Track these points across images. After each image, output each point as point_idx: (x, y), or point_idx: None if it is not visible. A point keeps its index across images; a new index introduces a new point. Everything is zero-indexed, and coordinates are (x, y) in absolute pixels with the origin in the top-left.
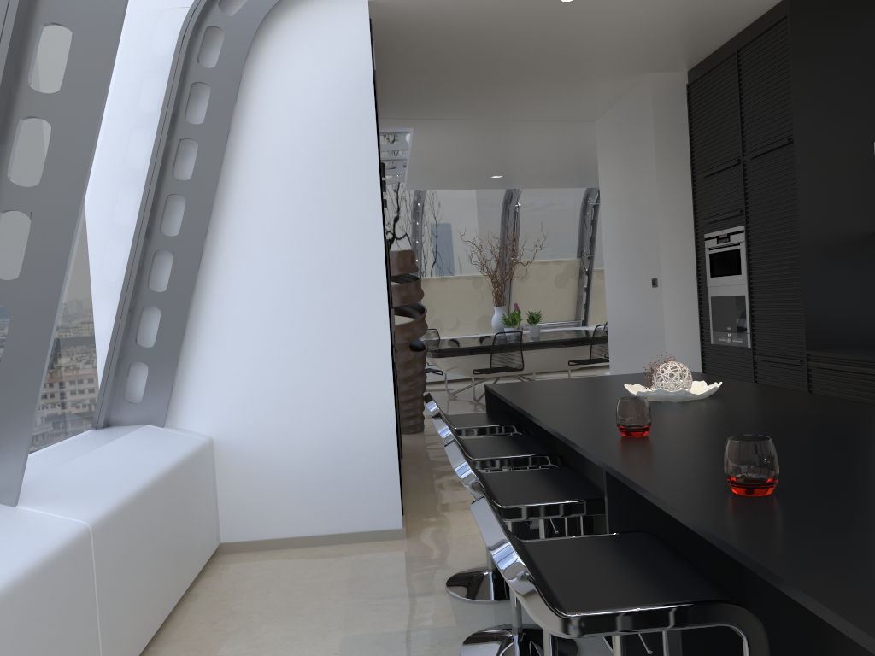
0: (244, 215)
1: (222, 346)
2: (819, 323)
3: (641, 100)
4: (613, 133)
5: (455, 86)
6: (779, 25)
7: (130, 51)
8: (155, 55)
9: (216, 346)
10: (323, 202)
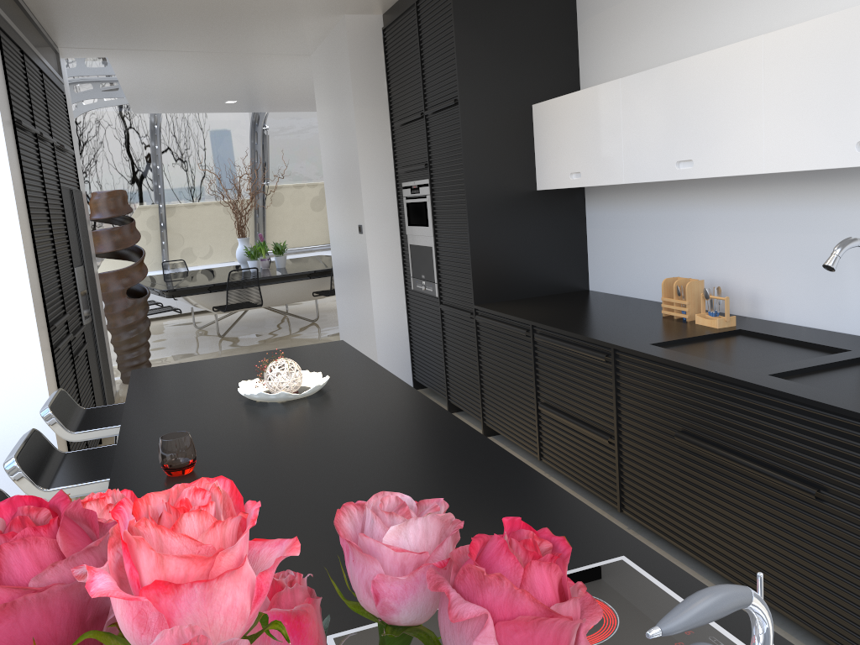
0: None
1: None
2: (486, 278)
3: (340, 41)
4: (324, 71)
5: (133, 20)
6: None
7: None
8: None
9: None
10: None
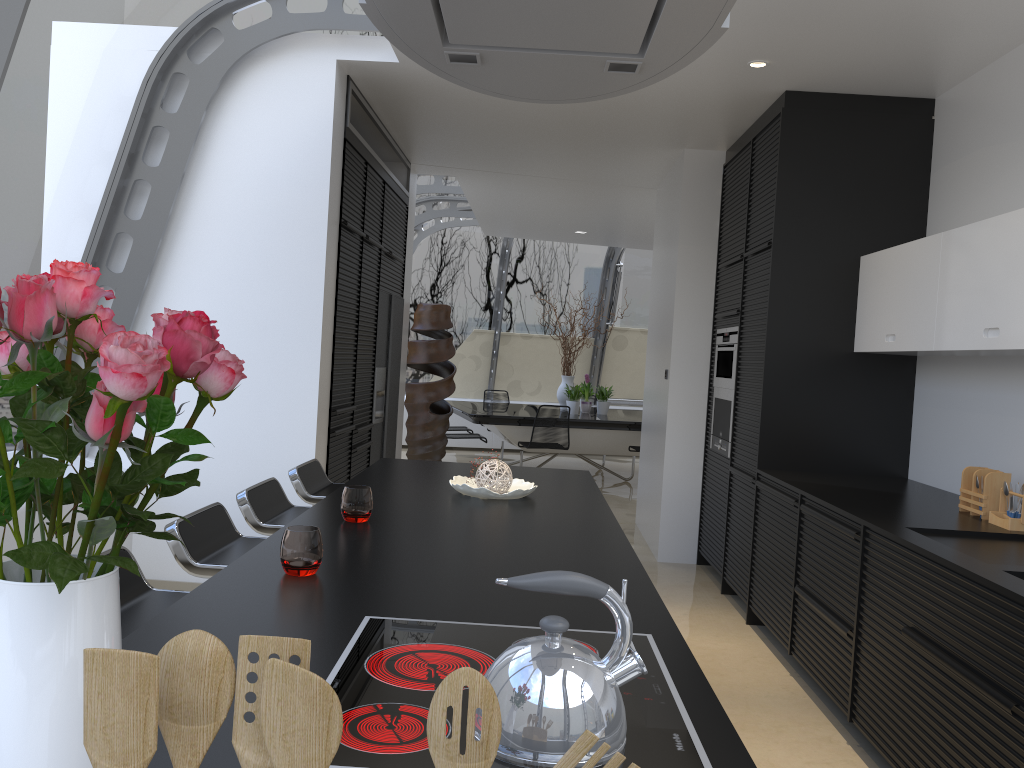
0: (191, 260)
1: None
2: (776, 441)
3: (678, 175)
4: (663, 205)
5: (475, 142)
6: (776, 120)
7: (66, 100)
8: (105, 101)
9: None
10: (268, 255)
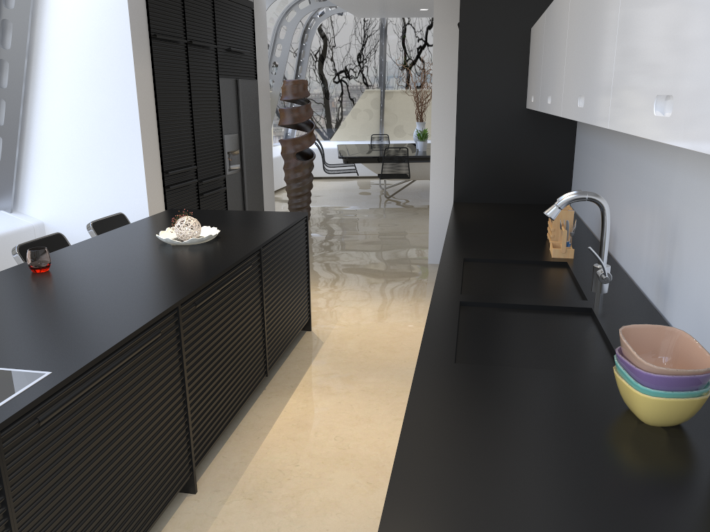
0: (50, 75)
1: (44, 163)
2: (467, 181)
3: None
4: None
5: None
6: None
7: None
8: None
9: (41, 163)
10: (97, 67)
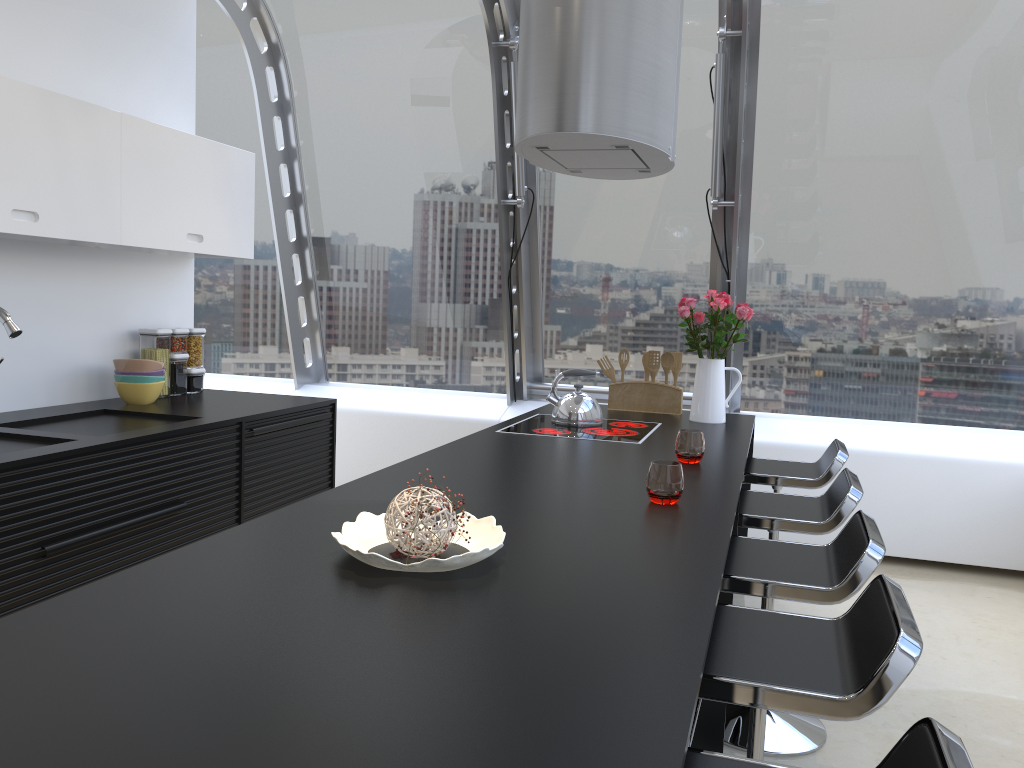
0: None
1: None
2: None
3: None
4: None
5: None
6: None
7: None
8: None
9: None
10: None
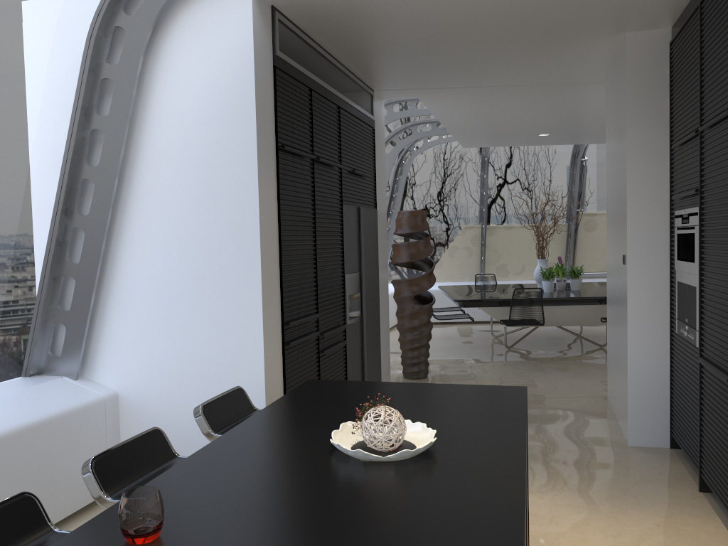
0: (145, 197)
1: (126, 313)
2: None
3: (622, 62)
4: (611, 96)
5: (419, 59)
6: None
7: None
8: (41, 60)
9: (122, 313)
10: (208, 185)
